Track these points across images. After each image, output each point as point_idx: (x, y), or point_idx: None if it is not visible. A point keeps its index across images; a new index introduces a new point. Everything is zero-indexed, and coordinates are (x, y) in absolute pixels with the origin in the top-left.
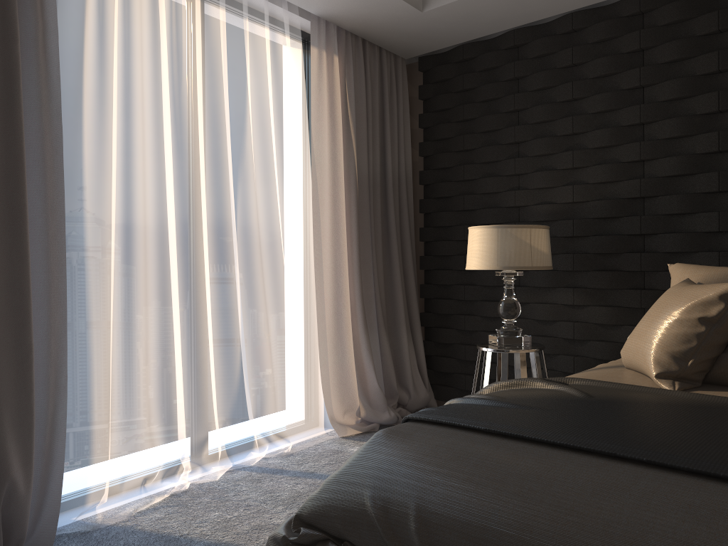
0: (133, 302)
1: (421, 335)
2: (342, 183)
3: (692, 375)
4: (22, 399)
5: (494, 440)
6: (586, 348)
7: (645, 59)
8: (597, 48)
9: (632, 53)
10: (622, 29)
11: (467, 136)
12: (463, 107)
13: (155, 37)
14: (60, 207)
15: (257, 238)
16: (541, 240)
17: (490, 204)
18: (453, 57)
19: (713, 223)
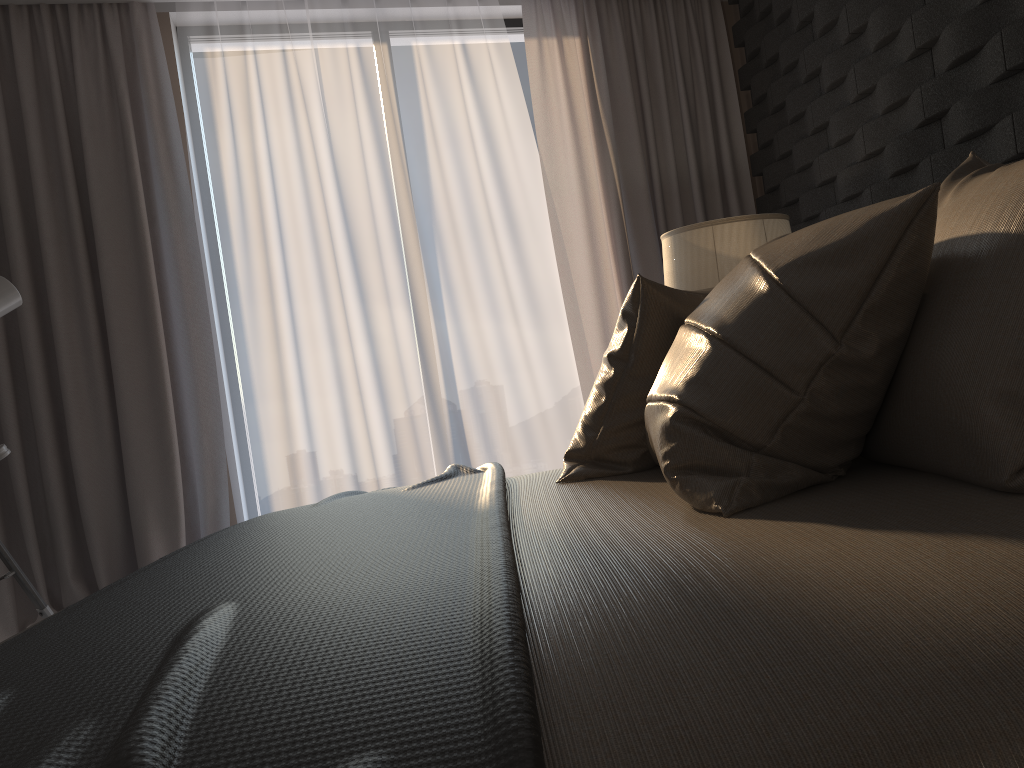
0: (306, 394)
1: None
2: (596, 208)
3: (608, 453)
4: (167, 493)
5: None
6: None
7: None
8: None
9: None
10: None
11: (773, 85)
12: (764, 42)
13: (292, 108)
14: (203, 309)
15: (465, 303)
16: (737, 241)
17: (810, 185)
18: None
19: (1009, 140)
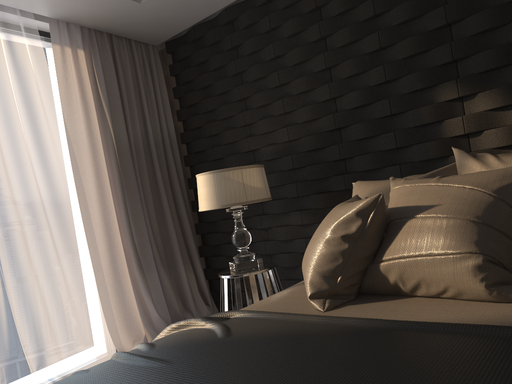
0: None
1: (200, 264)
2: (101, 154)
3: (343, 290)
4: None
5: None
6: None
7: (323, 15)
8: (287, 12)
9: (312, 12)
10: None
11: (208, 99)
12: (201, 77)
13: None
14: None
15: (13, 213)
16: (253, 178)
17: (233, 151)
18: (188, 38)
19: (392, 142)
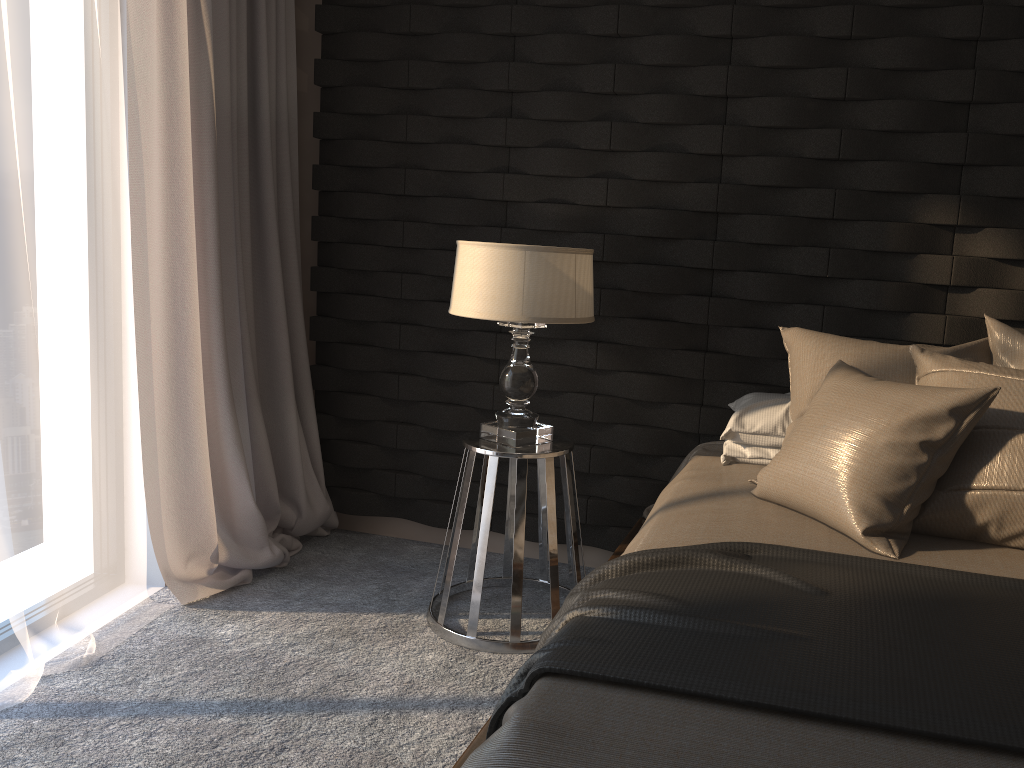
0: None
1: (314, 405)
2: (188, 125)
3: (905, 526)
4: None
5: (777, 726)
6: (609, 434)
7: None
8: None
9: None
10: None
11: (416, 63)
12: (411, 10)
13: None
14: None
15: (23, 234)
16: (588, 274)
17: (455, 190)
18: None
19: (820, 264)
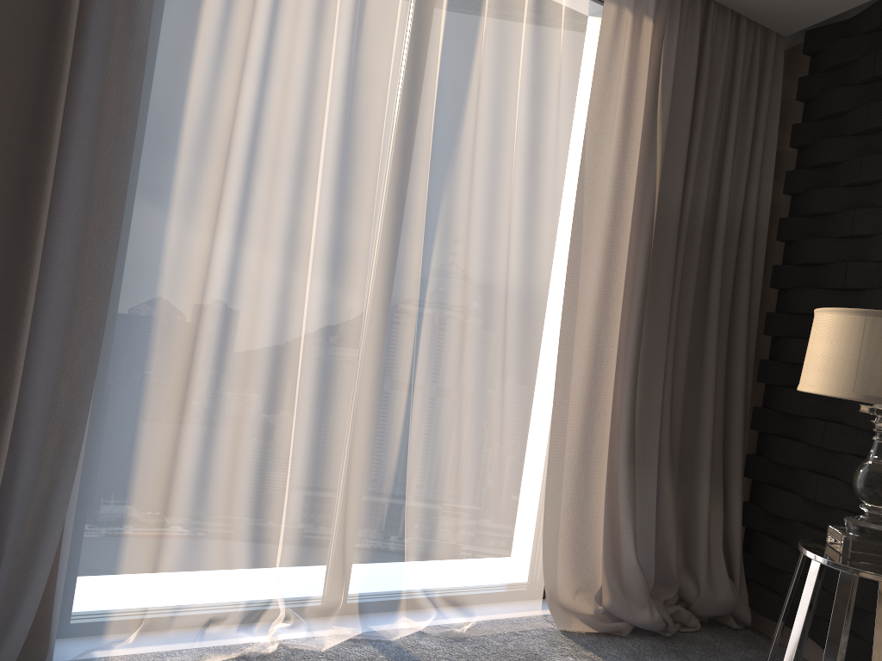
0: (227, 351)
1: (740, 491)
2: (626, 221)
3: None
4: None
5: None
6: None
7: None
8: None
9: None
10: None
11: (868, 158)
12: (869, 108)
13: None
14: (119, 191)
15: (459, 286)
16: None
17: None
18: (863, 23)
19: None
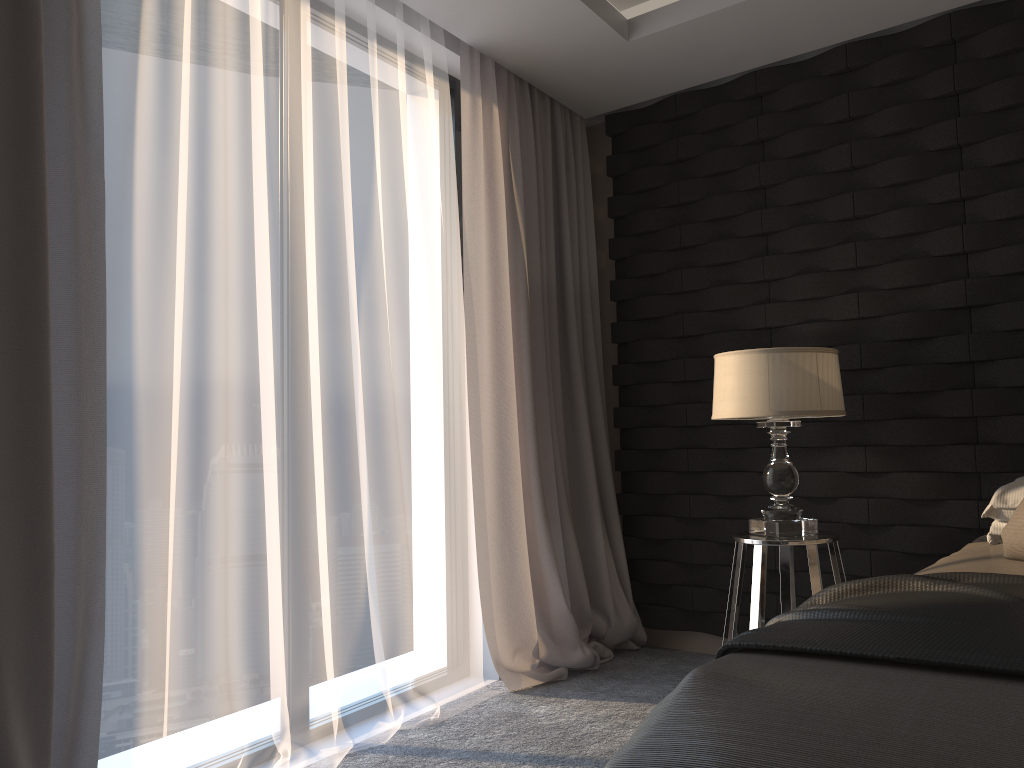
0: (206, 476)
1: (619, 527)
2: (507, 295)
3: None
4: (35, 642)
5: (922, 676)
6: (888, 536)
7: (962, 107)
8: (886, 94)
9: (941, 99)
10: (924, 65)
11: (685, 226)
12: (679, 185)
13: (245, 56)
14: (99, 314)
15: (390, 376)
16: (831, 371)
17: (725, 326)
18: (659, 113)
19: None
